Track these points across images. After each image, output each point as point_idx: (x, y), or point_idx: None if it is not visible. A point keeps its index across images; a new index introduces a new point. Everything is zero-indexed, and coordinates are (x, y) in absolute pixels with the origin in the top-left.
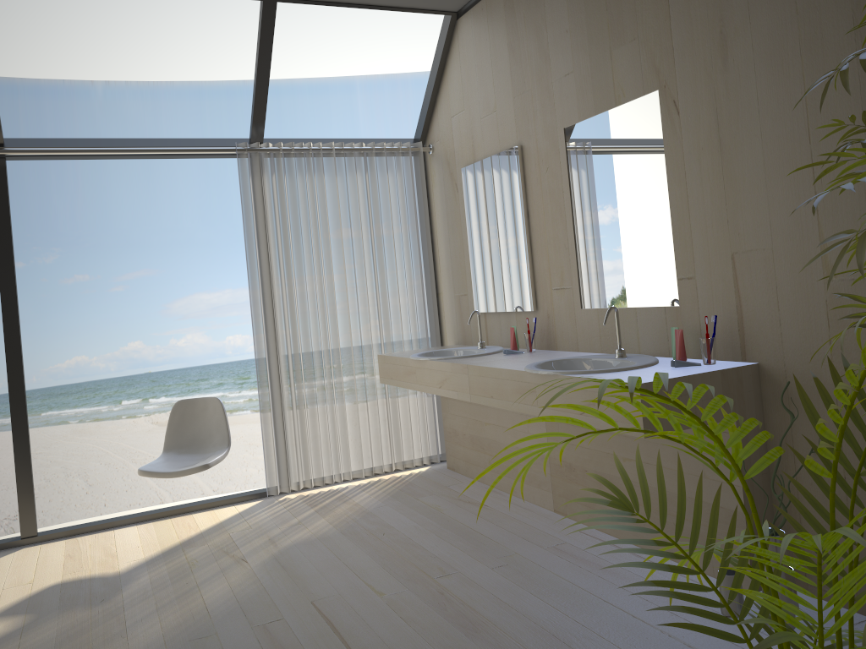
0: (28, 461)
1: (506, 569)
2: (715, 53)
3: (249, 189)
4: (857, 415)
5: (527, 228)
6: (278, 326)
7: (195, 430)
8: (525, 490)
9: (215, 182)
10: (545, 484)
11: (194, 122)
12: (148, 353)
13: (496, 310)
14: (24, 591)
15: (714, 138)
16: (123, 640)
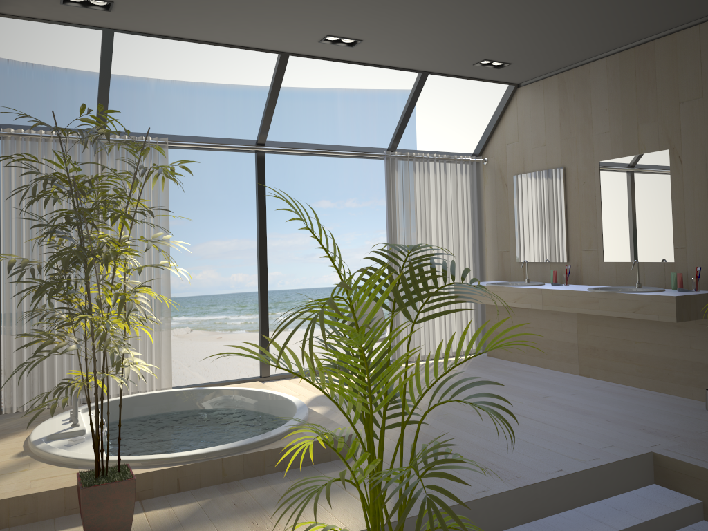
0: (267, 332)
1: (577, 395)
2: (707, 136)
3: (391, 179)
4: None
5: (565, 214)
6: (400, 262)
7: (364, 320)
8: (556, 364)
9: (231, 159)
10: (573, 360)
11: (218, 114)
12: (174, 283)
13: (535, 261)
14: (303, 398)
15: (703, 178)
16: None
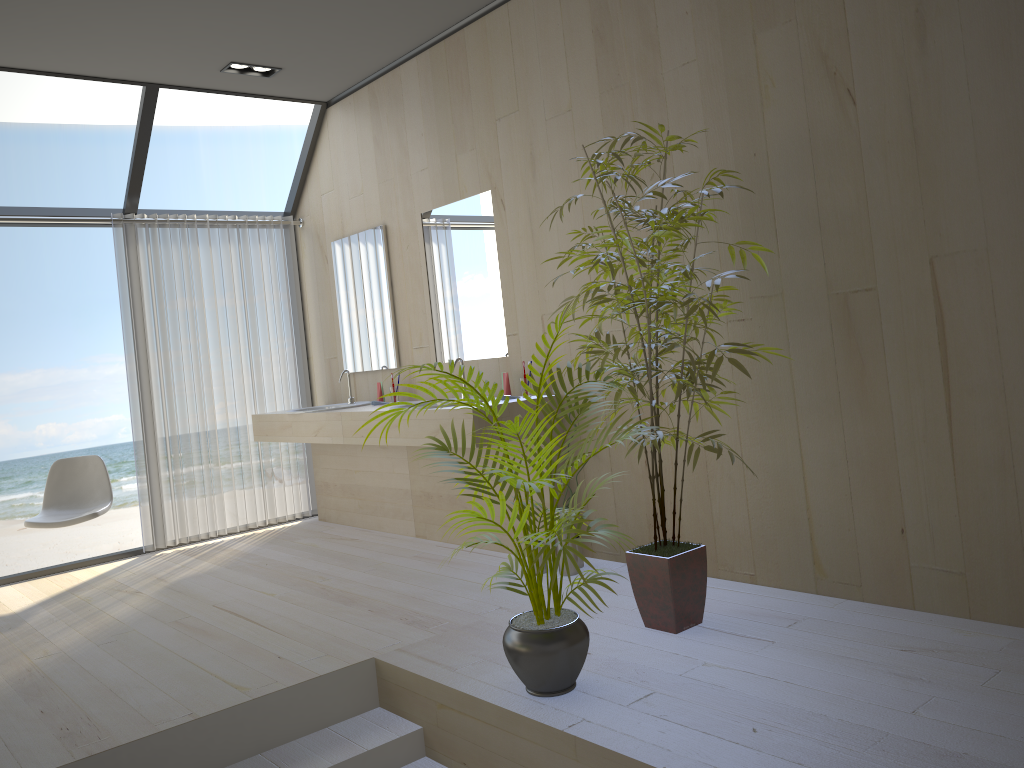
0: None
1: (375, 571)
2: (528, 168)
3: (125, 258)
4: (557, 389)
5: (391, 296)
6: (154, 389)
7: (75, 487)
8: (391, 524)
9: (22, 242)
10: (408, 515)
11: None
12: None
13: (364, 369)
14: None
15: (528, 229)
16: (48, 643)
